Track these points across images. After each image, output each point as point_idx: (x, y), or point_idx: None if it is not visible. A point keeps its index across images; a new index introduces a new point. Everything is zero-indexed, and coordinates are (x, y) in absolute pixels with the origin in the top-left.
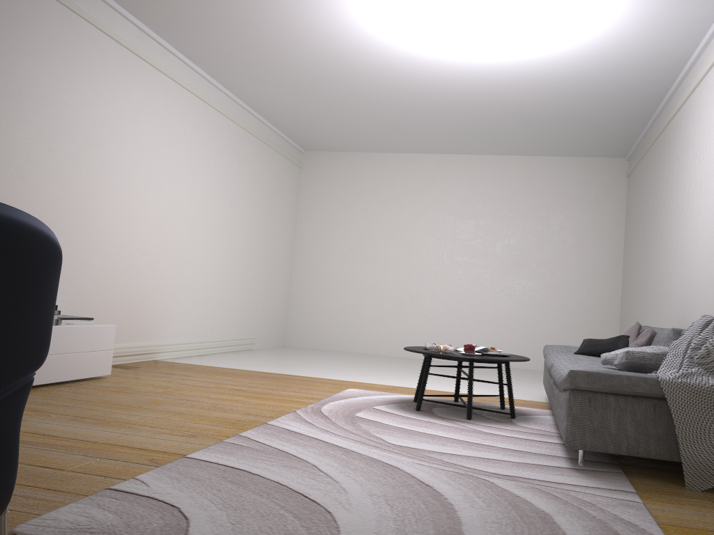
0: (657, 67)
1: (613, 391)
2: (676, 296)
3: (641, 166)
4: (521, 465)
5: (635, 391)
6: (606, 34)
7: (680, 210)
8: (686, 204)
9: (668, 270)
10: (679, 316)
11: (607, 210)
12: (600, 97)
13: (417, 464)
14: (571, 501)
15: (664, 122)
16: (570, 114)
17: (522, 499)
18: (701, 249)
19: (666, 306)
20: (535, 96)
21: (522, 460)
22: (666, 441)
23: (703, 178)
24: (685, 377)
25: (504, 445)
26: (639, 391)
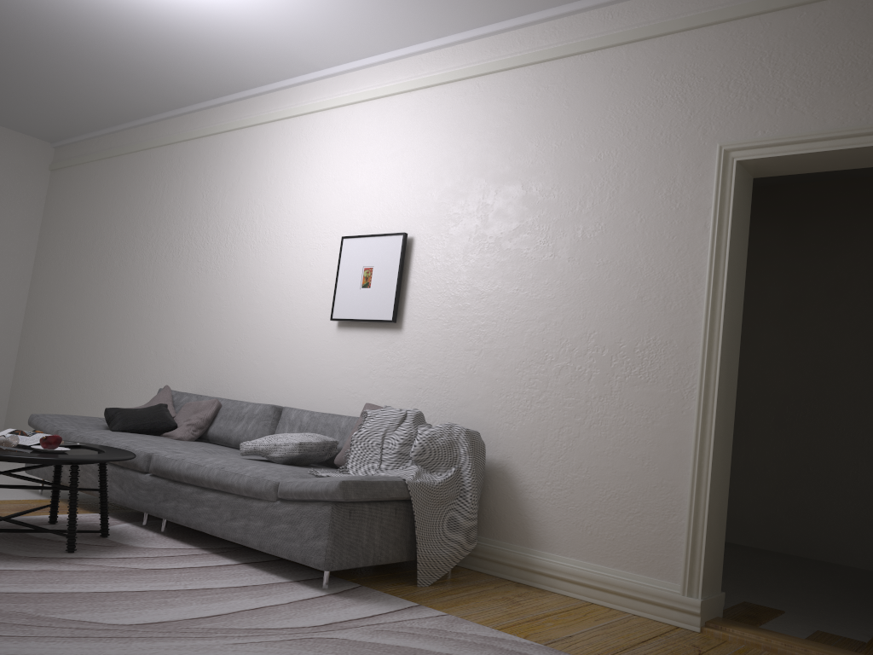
0: (214, 80)
1: (373, 500)
2: (197, 354)
3: (98, 168)
4: (299, 606)
5: (390, 497)
6: (209, 27)
7: (213, 255)
8: (228, 251)
9: (176, 320)
10: (204, 379)
11: (18, 207)
12: (113, 76)
13: (239, 646)
14: (430, 634)
15: (176, 136)
16: (45, 75)
17: (410, 648)
18: (262, 310)
19: (168, 362)
20: (24, 36)
21: (280, 598)
22: (400, 543)
23: (271, 233)
24: (419, 477)
25: (214, 583)
26: (393, 496)
